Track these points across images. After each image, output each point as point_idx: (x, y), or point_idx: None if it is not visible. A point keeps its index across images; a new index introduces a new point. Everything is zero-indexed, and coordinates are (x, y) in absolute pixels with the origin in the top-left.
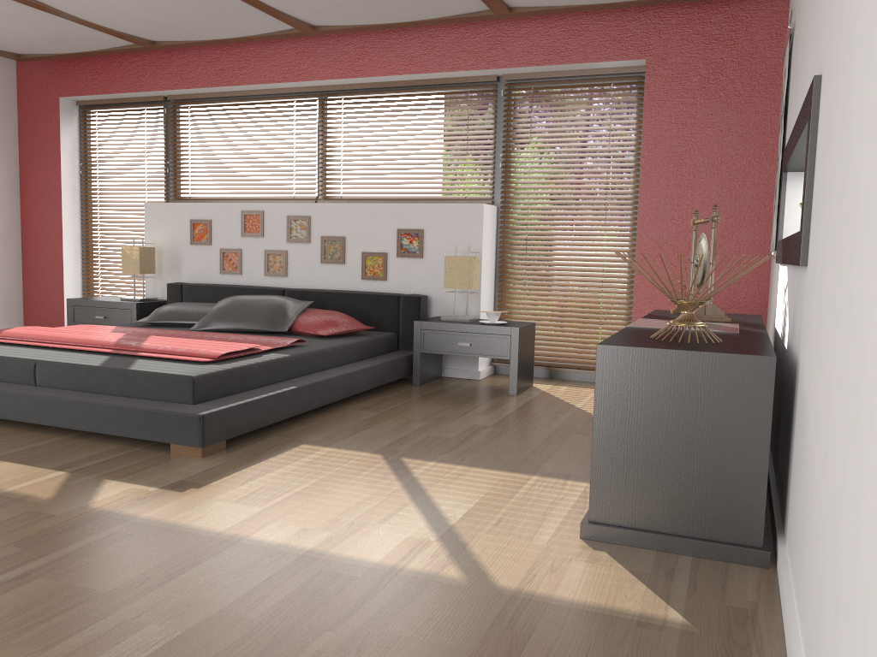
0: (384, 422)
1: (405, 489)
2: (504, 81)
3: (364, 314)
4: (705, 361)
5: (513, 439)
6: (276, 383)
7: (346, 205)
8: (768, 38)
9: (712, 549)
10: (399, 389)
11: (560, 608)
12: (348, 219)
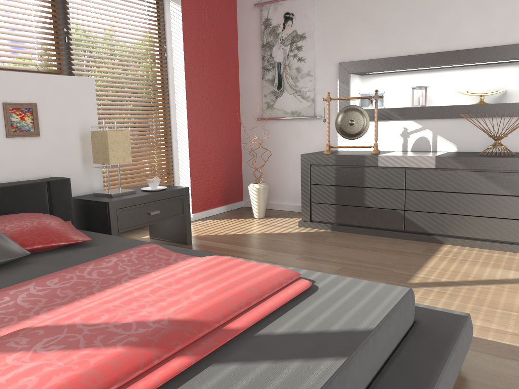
0: None
1: (494, 284)
2: None
3: (3, 213)
4: None
5: (342, 253)
6: None
7: None
8: None
9: None
10: None
11: None
12: None
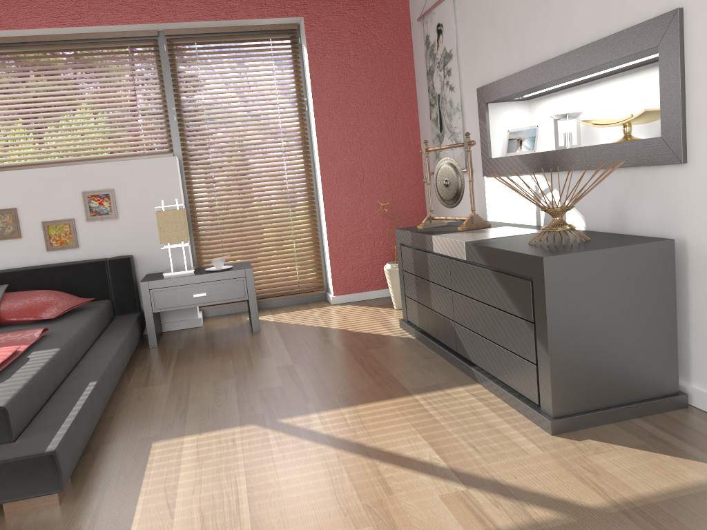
0: (191, 391)
1: (343, 450)
2: (165, 36)
3: (65, 287)
4: (627, 253)
5: (334, 369)
6: (62, 385)
7: (11, 173)
8: (396, 2)
9: (650, 407)
10: (144, 355)
11: (668, 503)
12: (16, 188)
